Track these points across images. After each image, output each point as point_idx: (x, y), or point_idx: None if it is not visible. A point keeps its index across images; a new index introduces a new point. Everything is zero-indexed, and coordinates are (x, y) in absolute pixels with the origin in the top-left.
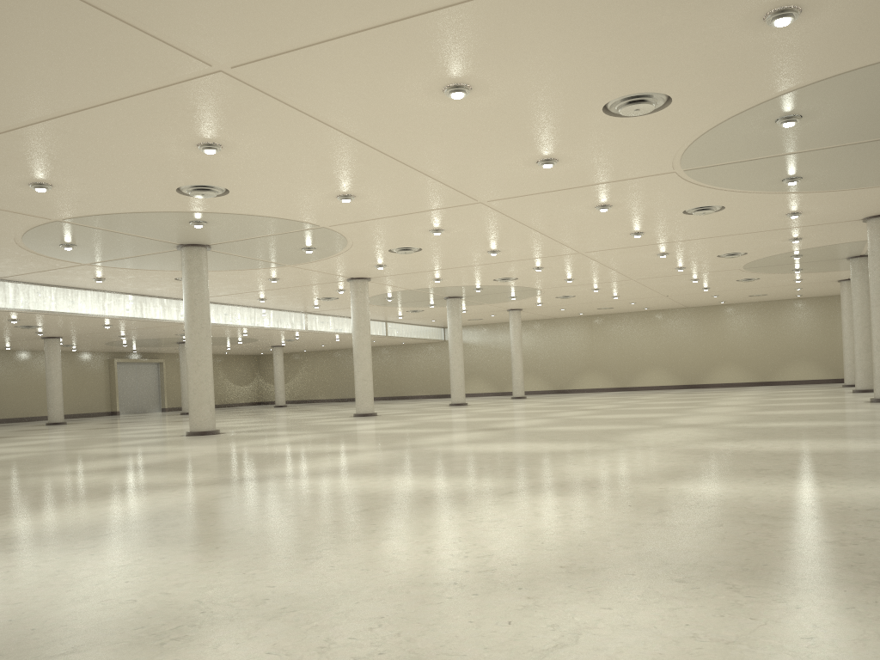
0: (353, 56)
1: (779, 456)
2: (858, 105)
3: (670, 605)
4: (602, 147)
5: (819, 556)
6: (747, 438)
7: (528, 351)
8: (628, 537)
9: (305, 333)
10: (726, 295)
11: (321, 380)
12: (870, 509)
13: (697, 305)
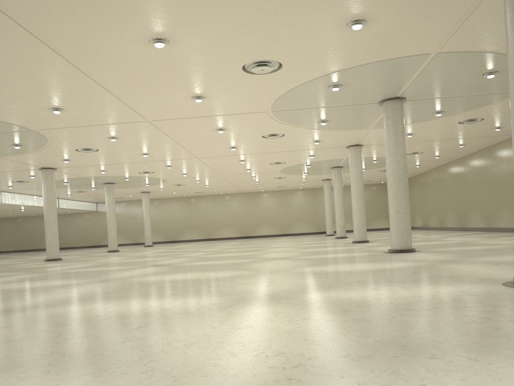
0: (95, 5)
1: (356, 273)
2: (370, 82)
3: (457, 376)
4: (233, 92)
5: (480, 331)
6: (322, 264)
7: (152, 217)
8: (353, 330)
9: (0, 205)
10: (266, 186)
11: (8, 237)
12: (454, 300)
13: (249, 191)
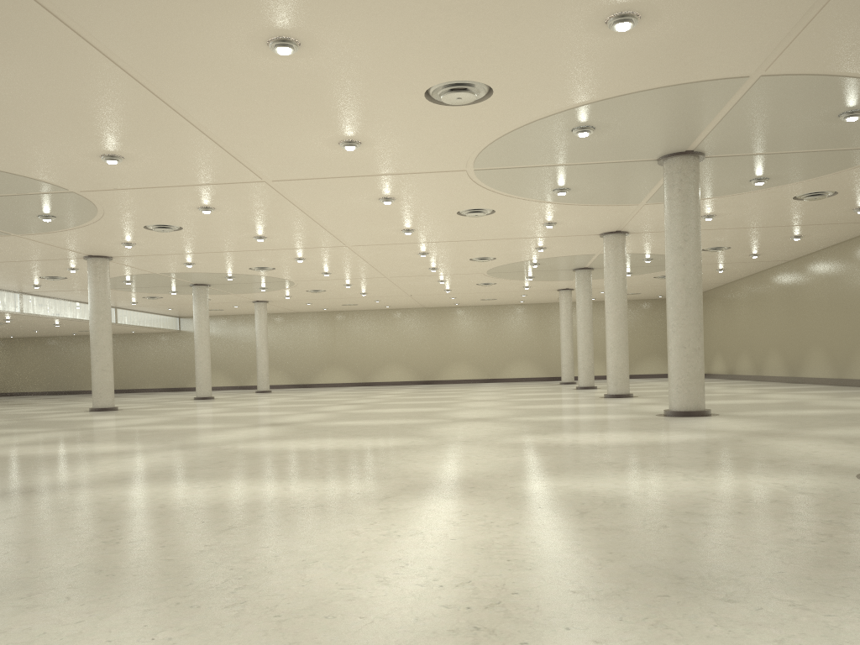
0: None
1: (606, 449)
2: (643, 124)
3: (769, 636)
4: (410, 135)
5: (813, 557)
6: (549, 431)
7: (270, 344)
8: (593, 547)
9: (20, 315)
10: (462, 297)
11: (32, 370)
12: (772, 501)
13: (434, 306)
